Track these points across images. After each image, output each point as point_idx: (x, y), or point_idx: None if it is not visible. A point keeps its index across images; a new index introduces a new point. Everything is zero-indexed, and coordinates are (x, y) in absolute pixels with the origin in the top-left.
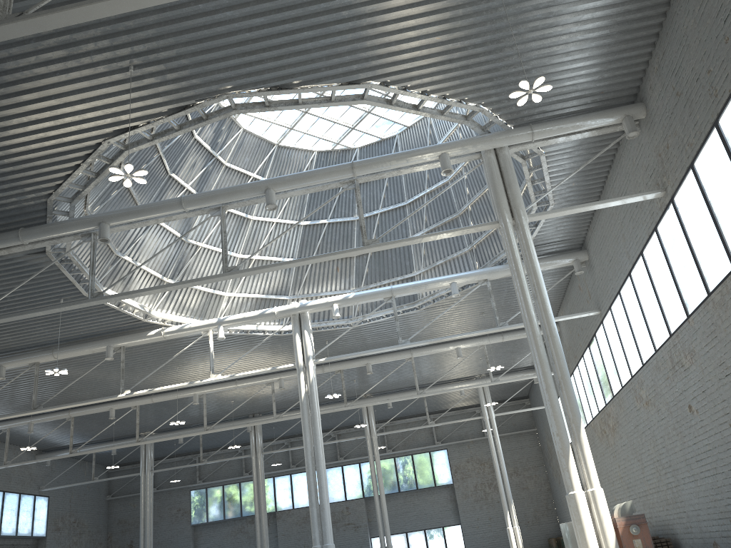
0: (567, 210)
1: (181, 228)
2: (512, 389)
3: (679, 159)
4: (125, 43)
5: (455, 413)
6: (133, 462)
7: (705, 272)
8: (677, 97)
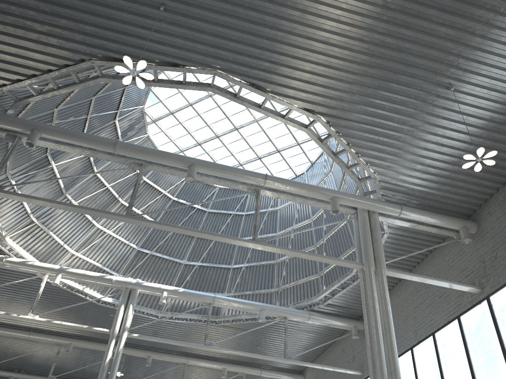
0: (413, 276)
1: (67, 182)
2: None
3: None
4: None
5: None
6: None
7: None
8: None
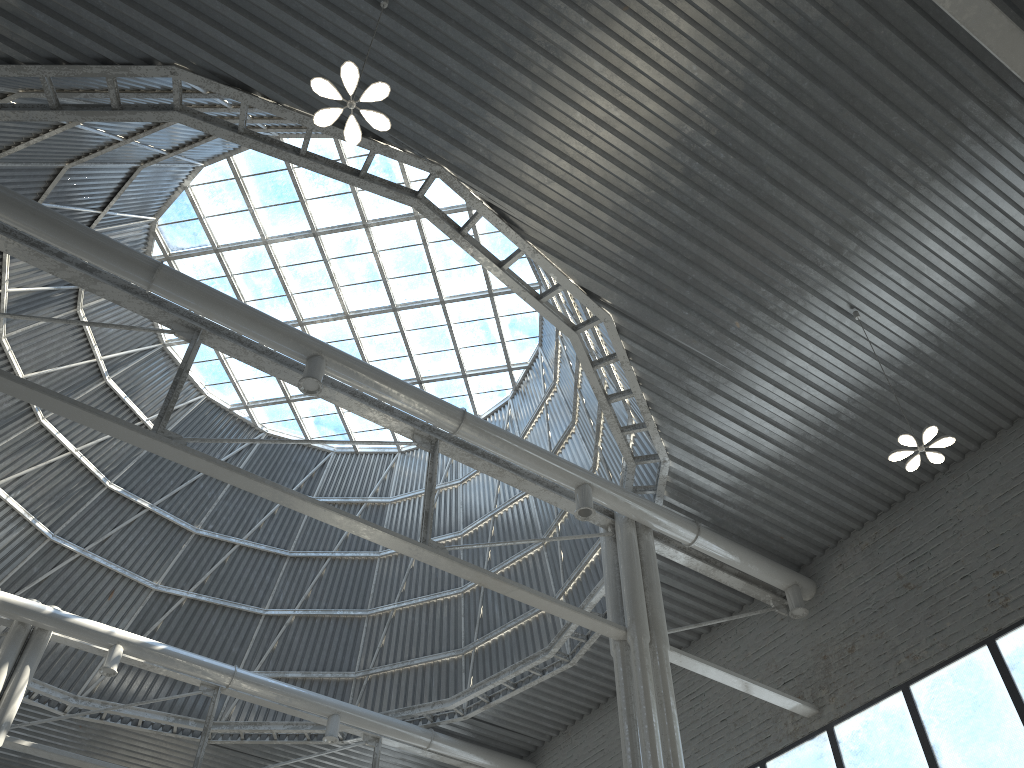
0: (710, 667)
1: None
2: None
3: (877, 672)
4: None
5: None
6: None
7: None
8: (905, 589)
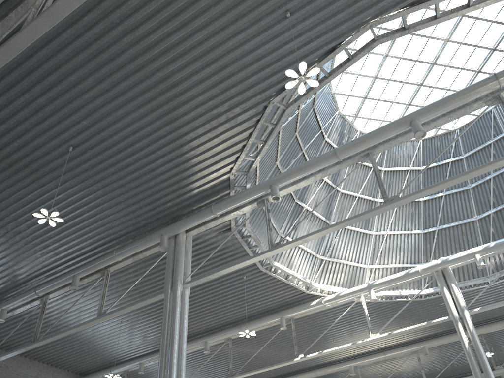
0: None
1: (325, 213)
2: None
3: None
4: None
5: None
6: None
7: None
8: None
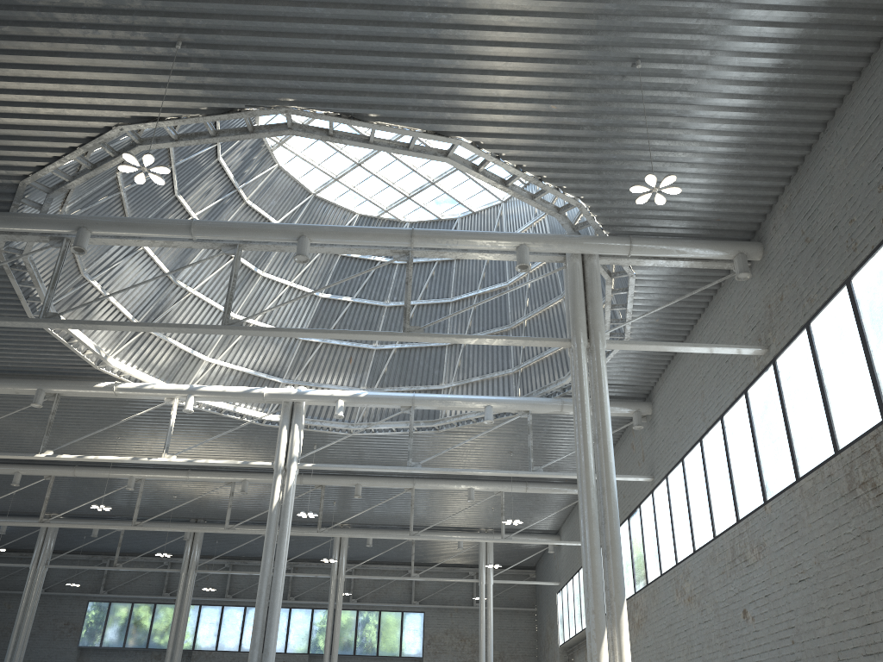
0: (652, 345)
1: (172, 264)
2: (518, 554)
3: (793, 315)
4: (180, 12)
5: (443, 570)
6: (23, 550)
7: (798, 453)
8: (806, 243)
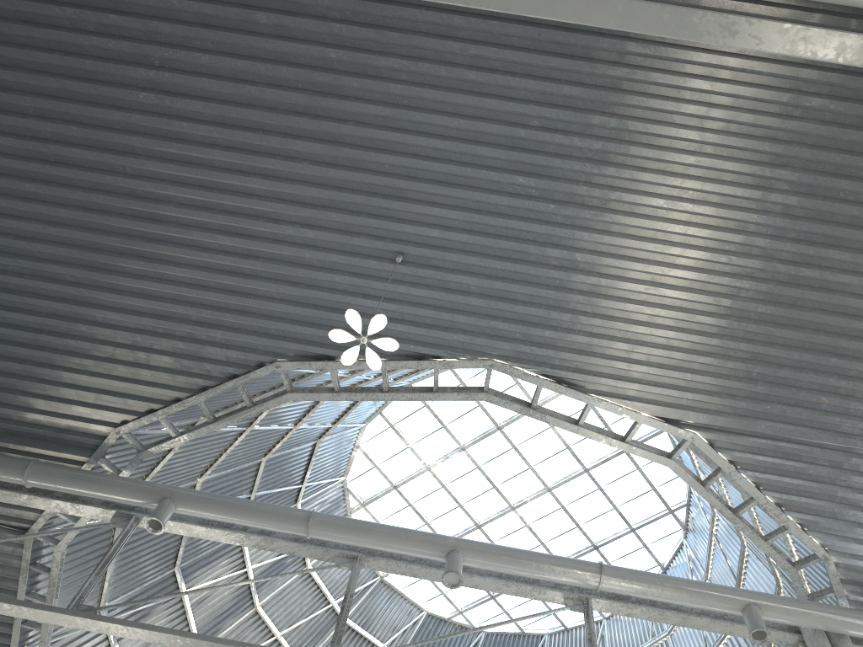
0: None
1: (204, 627)
2: None
3: None
4: (415, 221)
5: None
6: None
7: None
8: None
